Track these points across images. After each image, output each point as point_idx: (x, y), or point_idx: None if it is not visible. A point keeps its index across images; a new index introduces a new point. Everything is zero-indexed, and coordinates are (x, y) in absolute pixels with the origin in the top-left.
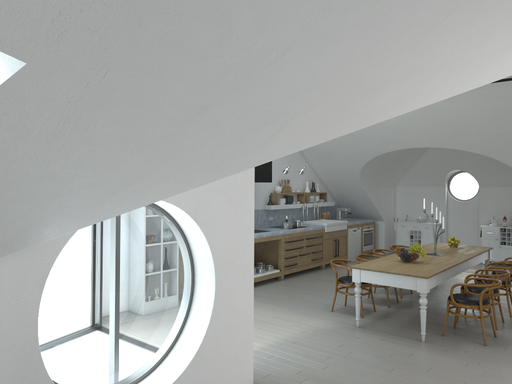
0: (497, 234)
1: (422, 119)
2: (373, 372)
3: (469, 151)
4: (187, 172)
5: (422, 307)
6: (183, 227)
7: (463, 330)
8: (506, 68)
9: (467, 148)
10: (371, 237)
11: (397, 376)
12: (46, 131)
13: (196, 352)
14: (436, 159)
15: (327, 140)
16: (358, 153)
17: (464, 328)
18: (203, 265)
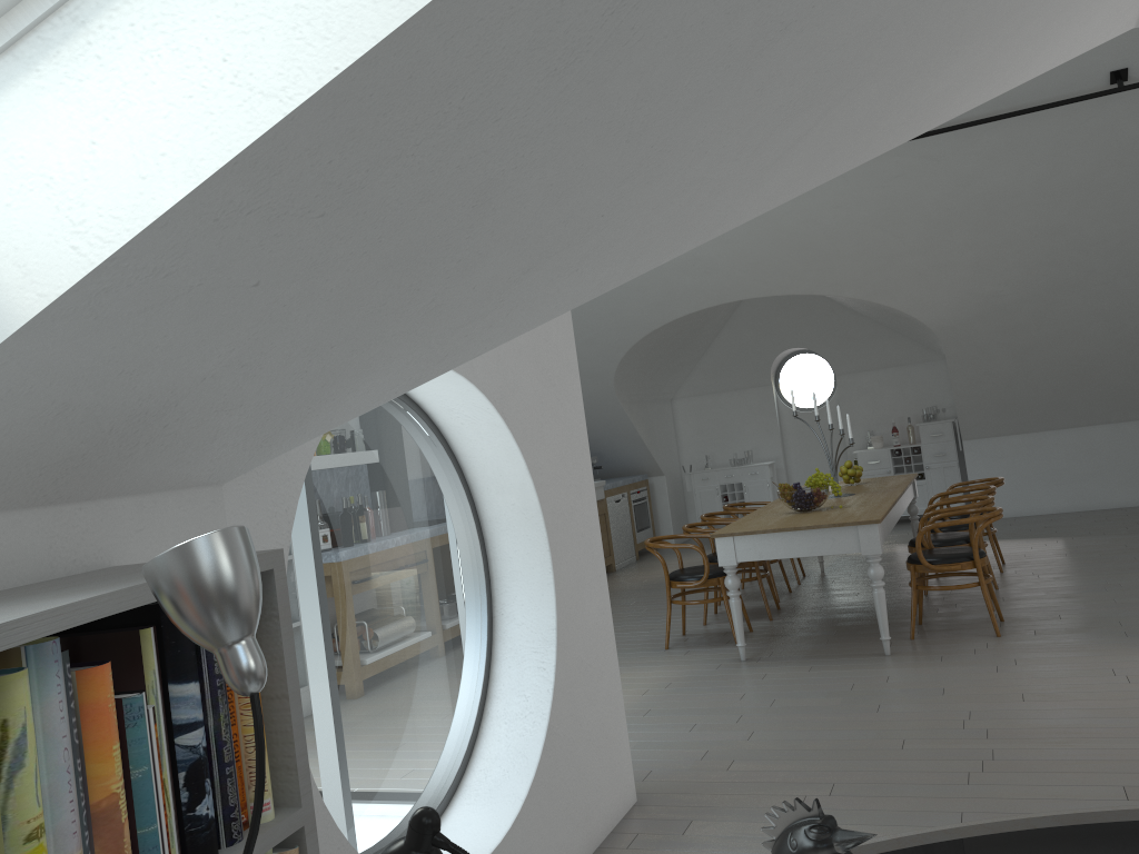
0: (888, 463)
1: (746, 239)
2: (847, 719)
3: (837, 295)
4: (644, 229)
5: (877, 583)
6: (462, 445)
7: (938, 623)
8: (1082, 36)
9: (833, 289)
10: (647, 512)
11: (898, 714)
12: (574, 35)
13: (547, 727)
14: (753, 331)
15: (834, 176)
16: (612, 329)
17: (937, 621)
18: (512, 530)
